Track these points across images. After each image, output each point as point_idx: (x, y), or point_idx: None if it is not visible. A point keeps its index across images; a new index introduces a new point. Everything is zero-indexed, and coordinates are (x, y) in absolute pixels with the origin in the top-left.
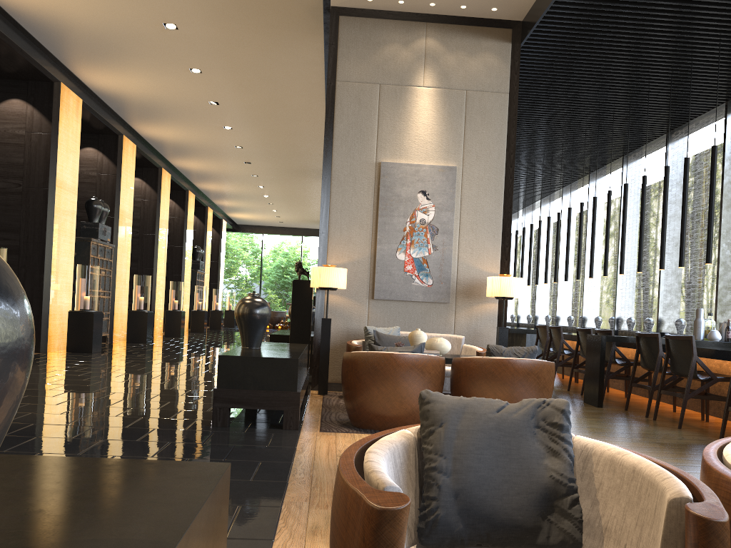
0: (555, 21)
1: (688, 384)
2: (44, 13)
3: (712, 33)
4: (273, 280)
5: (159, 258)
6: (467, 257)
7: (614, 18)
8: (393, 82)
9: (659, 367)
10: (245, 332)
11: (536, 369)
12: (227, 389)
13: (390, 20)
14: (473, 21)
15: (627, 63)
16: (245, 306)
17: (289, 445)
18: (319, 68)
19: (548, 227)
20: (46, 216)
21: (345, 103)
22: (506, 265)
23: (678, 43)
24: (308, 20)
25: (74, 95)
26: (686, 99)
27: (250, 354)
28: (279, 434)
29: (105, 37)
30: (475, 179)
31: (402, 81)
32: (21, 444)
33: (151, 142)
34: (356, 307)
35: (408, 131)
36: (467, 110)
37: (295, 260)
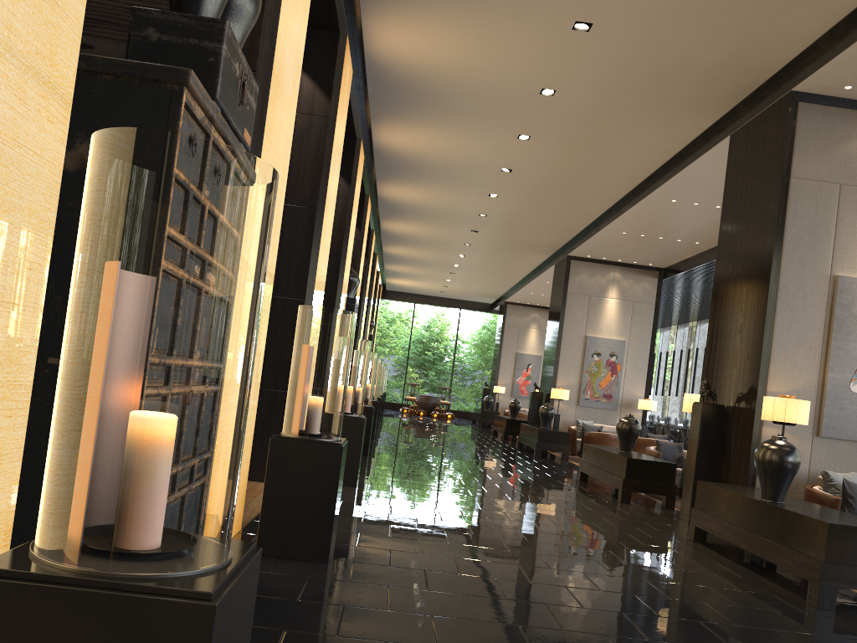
0: None
1: None
2: (408, 68)
3: None
4: (412, 357)
5: (361, 334)
6: None
7: None
8: (856, 183)
9: None
10: (775, 484)
11: None
12: (837, 564)
13: (856, 110)
14: None
15: None
16: (781, 453)
17: None
18: (677, 146)
19: None
20: (335, 293)
21: (799, 204)
22: None
23: None
24: (723, 98)
25: (363, 152)
26: None
27: (841, 520)
28: None
29: (454, 96)
30: None
31: None
32: (719, 636)
33: (382, 202)
34: (797, 445)
35: None
36: None
37: (437, 335)
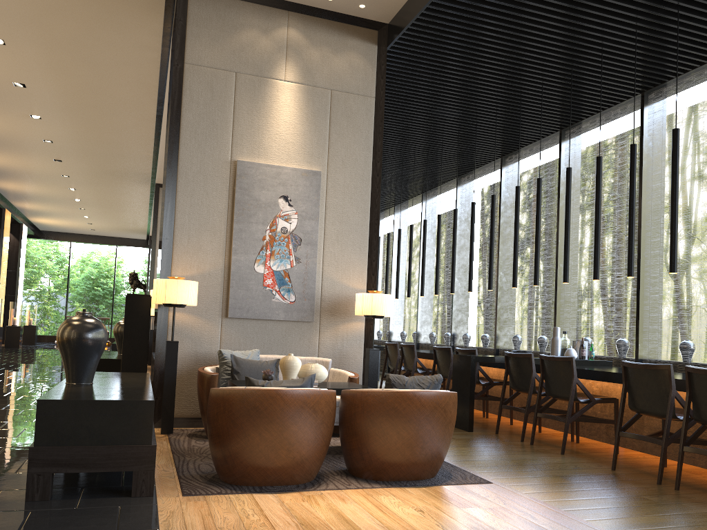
0: (426, 25)
1: (570, 407)
2: None
3: (569, 57)
4: (82, 292)
5: None
6: (332, 271)
7: (484, 30)
8: (251, 72)
9: (533, 389)
10: (72, 363)
11: (443, 402)
12: (50, 447)
13: (248, 2)
14: (338, 17)
15: (484, 81)
16: (73, 329)
17: (148, 527)
18: (154, 55)
19: (388, 244)
20: None
21: (195, 90)
22: (373, 280)
23: (536, 64)
24: None
25: None
26: (527, 124)
27: (84, 395)
28: (128, 506)
29: None
30: (341, 186)
31: (261, 72)
32: None
33: None
34: (207, 327)
35: (268, 128)
36: (332, 111)
37: (108, 271)
